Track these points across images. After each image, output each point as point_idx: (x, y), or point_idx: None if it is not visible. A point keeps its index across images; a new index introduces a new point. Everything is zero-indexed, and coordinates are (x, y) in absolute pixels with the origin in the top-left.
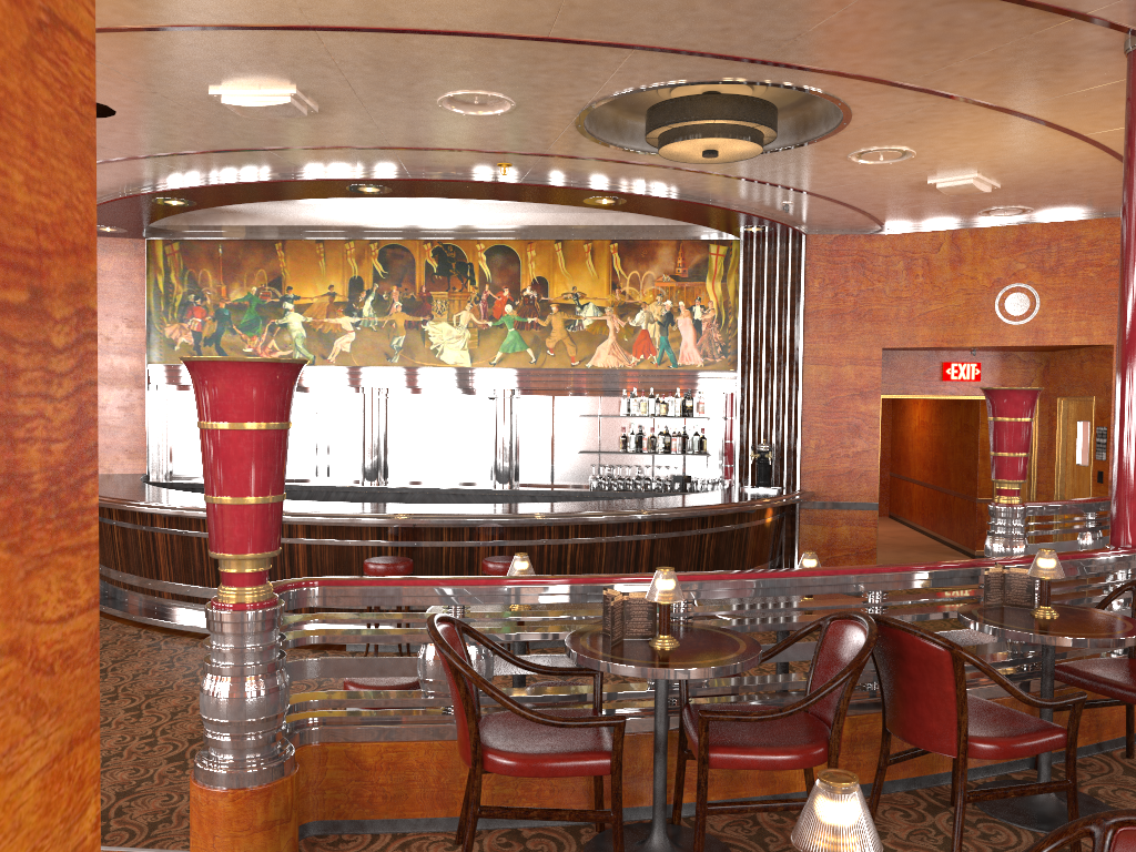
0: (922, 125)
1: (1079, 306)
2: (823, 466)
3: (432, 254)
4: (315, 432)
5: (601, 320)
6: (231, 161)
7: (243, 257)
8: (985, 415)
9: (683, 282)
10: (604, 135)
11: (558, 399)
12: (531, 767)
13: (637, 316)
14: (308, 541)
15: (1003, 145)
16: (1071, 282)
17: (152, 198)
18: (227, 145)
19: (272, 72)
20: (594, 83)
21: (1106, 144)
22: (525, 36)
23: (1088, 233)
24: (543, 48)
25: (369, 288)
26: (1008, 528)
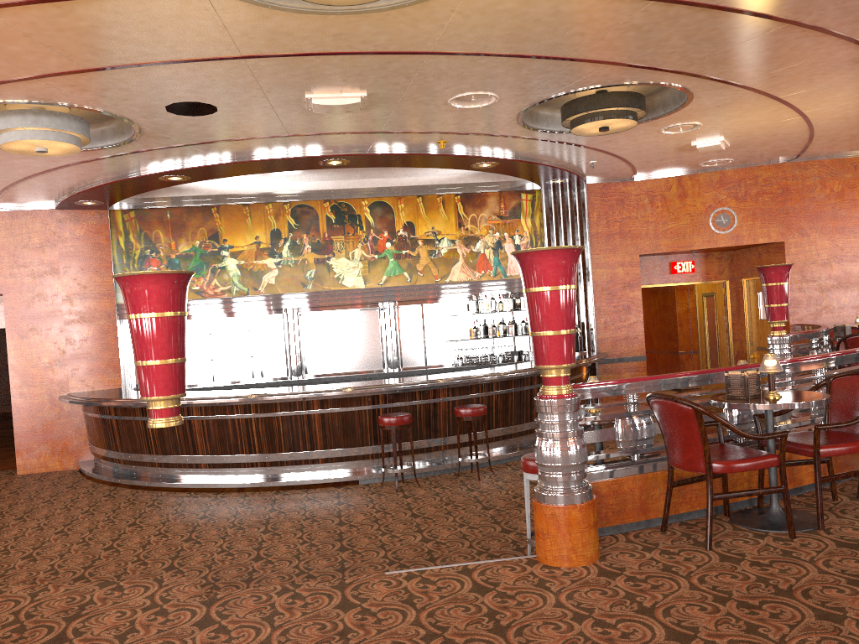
0: (722, 108)
1: (761, 219)
2: (610, 335)
3: (330, 210)
4: (250, 344)
5: (453, 248)
6: (252, 145)
7: (187, 220)
8: (679, 297)
9: (506, 219)
10: (525, 120)
11: (425, 306)
12: (743, 465)
13: (477, 245)
14: (322, 411)
15: (754, 120)
16: (755, 204)
17: (162, 175)
18: (265, 134)
19: (364, 82)
20: (560, 86)
21: (809, 117)
22: (554, 57)
23: (762, 174)
24: (555, 64)
25: (286, 237)
26: (782, 350)
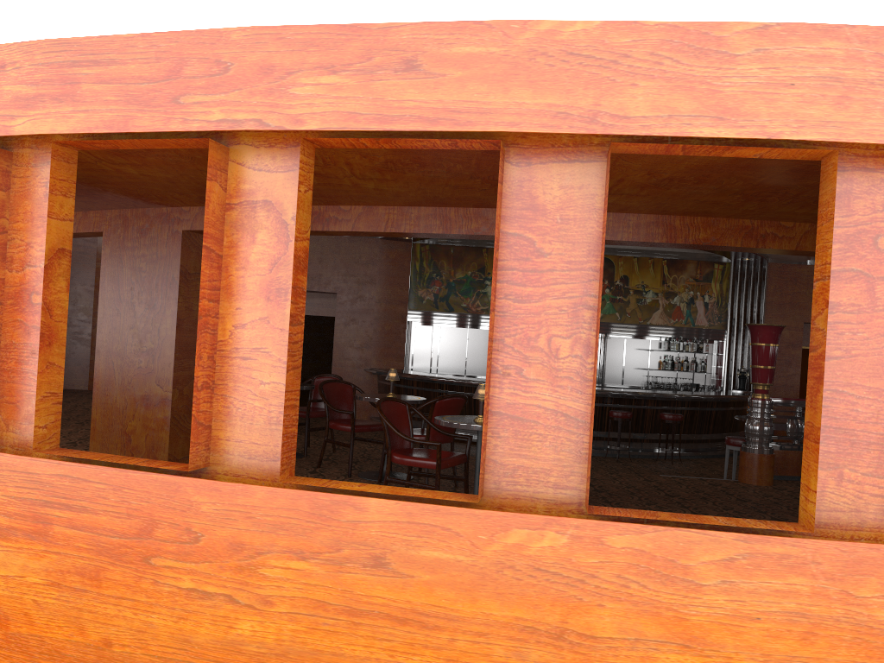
0: None
1: None
2: None
3: None
4: None
5: (656, 299)
6: None
7: (464, 255)
8: None
9: (700, 282)
10: None
11: (627, 340)
12: None
13: (674, 299)
14: None
15: None
16: None
17: None
18: None
19: None
20: None
21: None
22: None
23: None
24: None
25: None
26: None
